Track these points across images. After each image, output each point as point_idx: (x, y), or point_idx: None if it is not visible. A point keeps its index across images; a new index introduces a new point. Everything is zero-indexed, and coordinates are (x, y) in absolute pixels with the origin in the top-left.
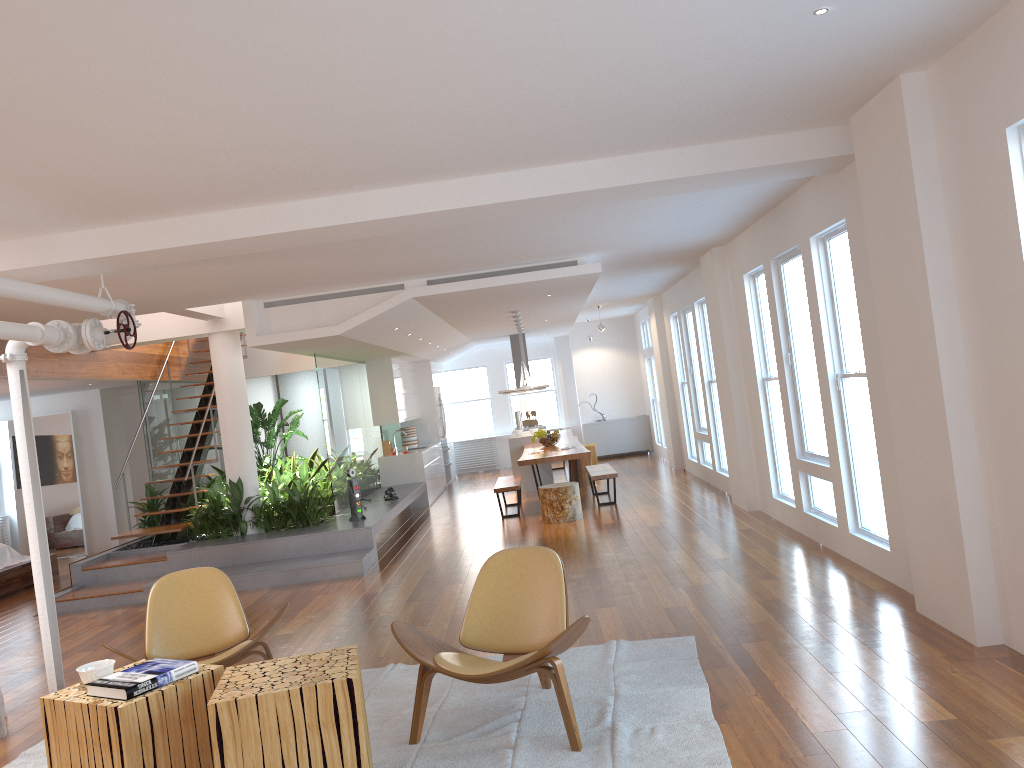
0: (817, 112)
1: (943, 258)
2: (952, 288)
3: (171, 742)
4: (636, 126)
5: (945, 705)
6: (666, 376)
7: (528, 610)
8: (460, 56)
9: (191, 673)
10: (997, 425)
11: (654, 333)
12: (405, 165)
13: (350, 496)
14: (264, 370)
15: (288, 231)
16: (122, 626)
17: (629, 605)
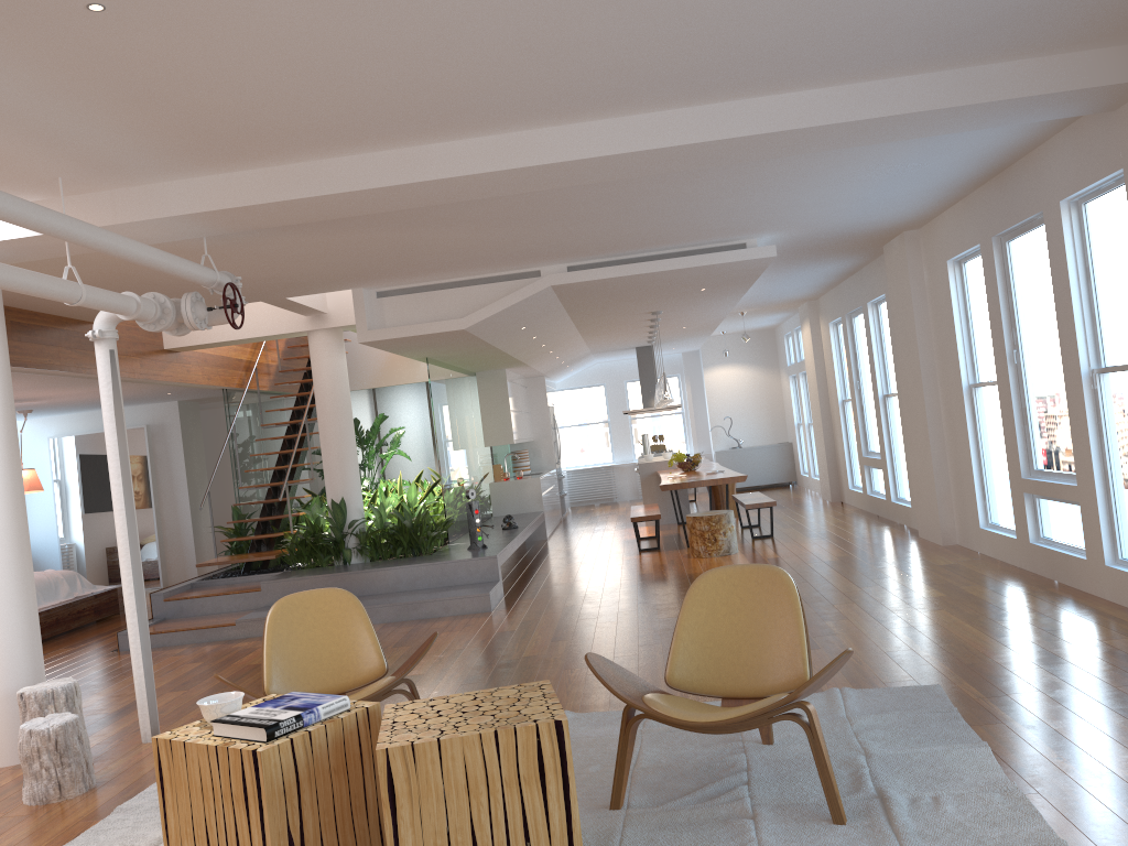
0: (1115, 19)
1: None
2: None
3: (320, 798)
4: (887, 34)
5: None
6: (822, 394)
7: (753, 644)
8: None
9: (342, 711)
10: None
11: (807, 344)
12: (589, 89)
13: (469, 521)
14: (360, 383)
15: (435, 179)
16: (215, 664)
17: (837, 648)
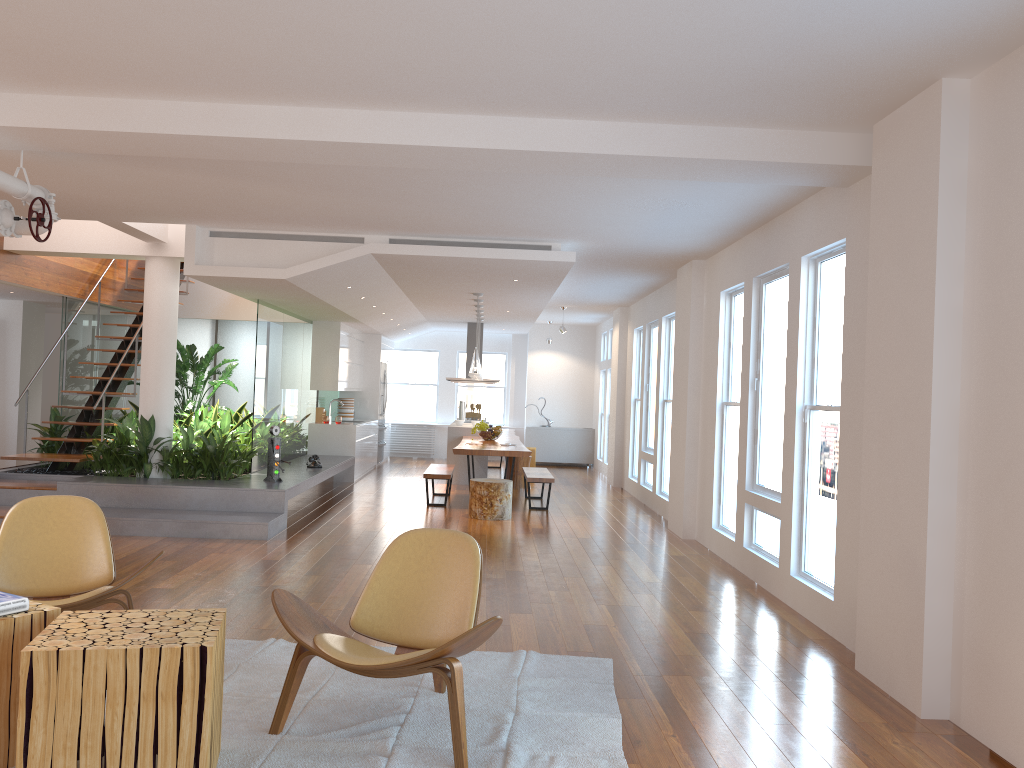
0: (842, 109)
1: (955, 287)
2: (959, 321)
3: None
4: (646, 84)
5: None
6: (620, 390)
7: (434, 601)
8: None
9: (18, 611)
10: (986, 478)
11: (615, 345)
12: (382, 81)
13: (269, 455)
14: (205, 312)
15: (239, 137)
16: None
17: (546, 615)
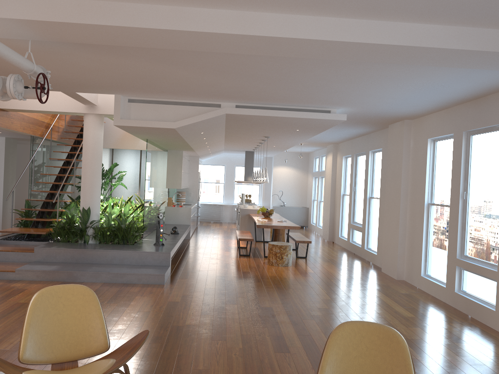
0: None
1: None
2: None
3: None
4: None
5: None
6: (332, 189)
7: None
8: None
9: None
10: None
11: (329, 164)
12: None
13: (157, 230)
14: (106, 144)
15: (192, 30)
16: None
17: None
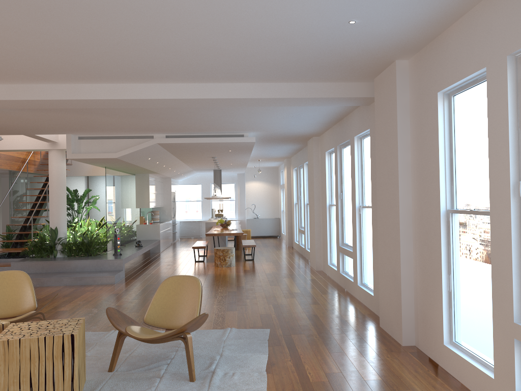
0: (357, 74)
1: (406, 153)
2: (409, 168)
3: None
4: (266, 68)
5: (378, 373)
6: (289, 199)
7: (181, 308)
8: (168, 18)
9: None
10: (421, 237)
11: (285, 177)
12: (147, 72)
13: (115, 242)
14: (81, 173)
15: (83, 99)
16: None
17: (243, 311)
